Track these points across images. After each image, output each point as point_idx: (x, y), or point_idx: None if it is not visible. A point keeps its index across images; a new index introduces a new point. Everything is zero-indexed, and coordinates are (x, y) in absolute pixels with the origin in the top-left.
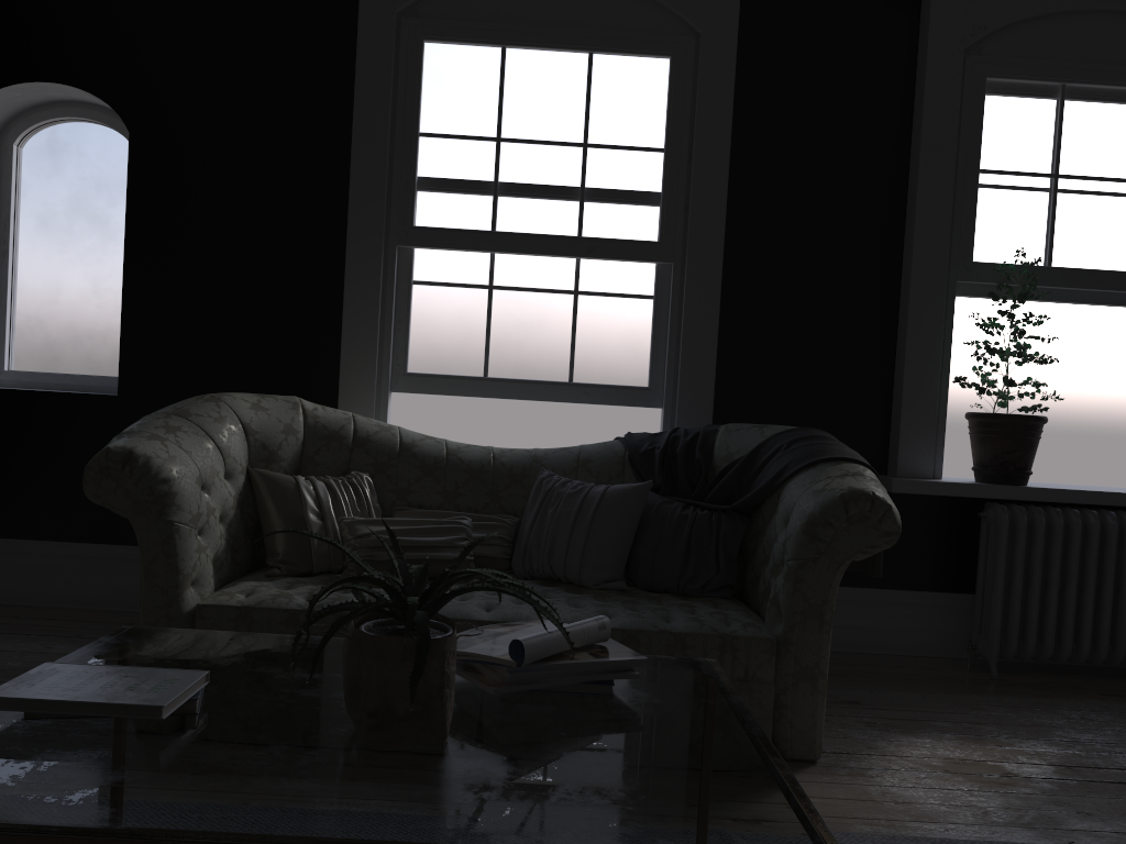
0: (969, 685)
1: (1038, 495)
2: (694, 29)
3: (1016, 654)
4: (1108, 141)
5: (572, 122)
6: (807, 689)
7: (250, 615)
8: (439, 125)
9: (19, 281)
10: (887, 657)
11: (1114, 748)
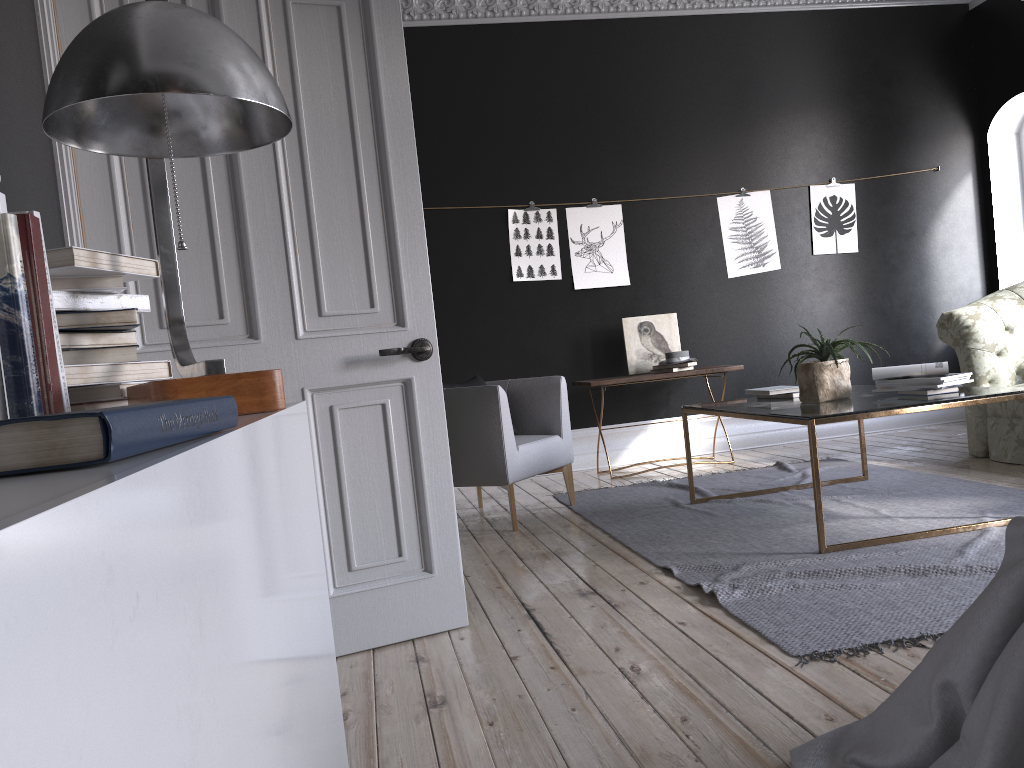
0: None
1: None
2: None
3: None
4: None
5: None
6: None
7: None
8: None
9: None
10: None
11: None
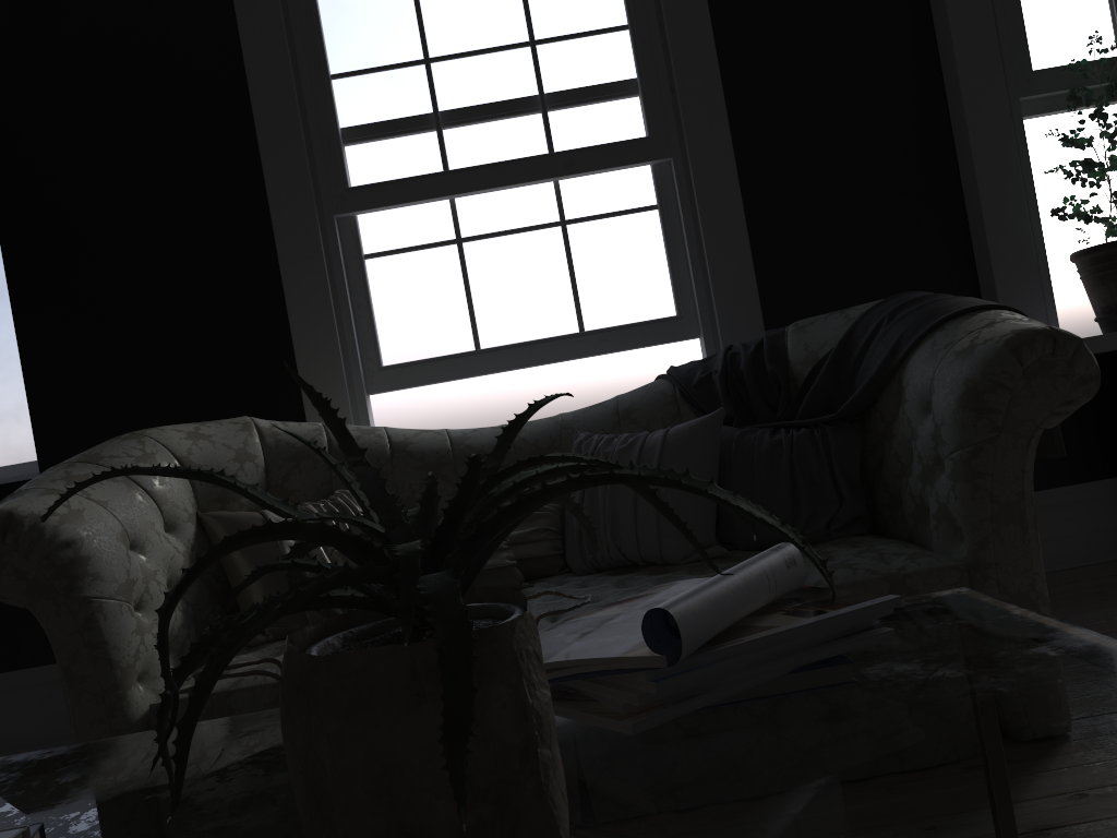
0: None
1: None
2: None
3: None
4: None
5: (510, 19)
6: None
7: (226, 704)
8: (352, 61)
9: None
10: (1050, 575)
11: None
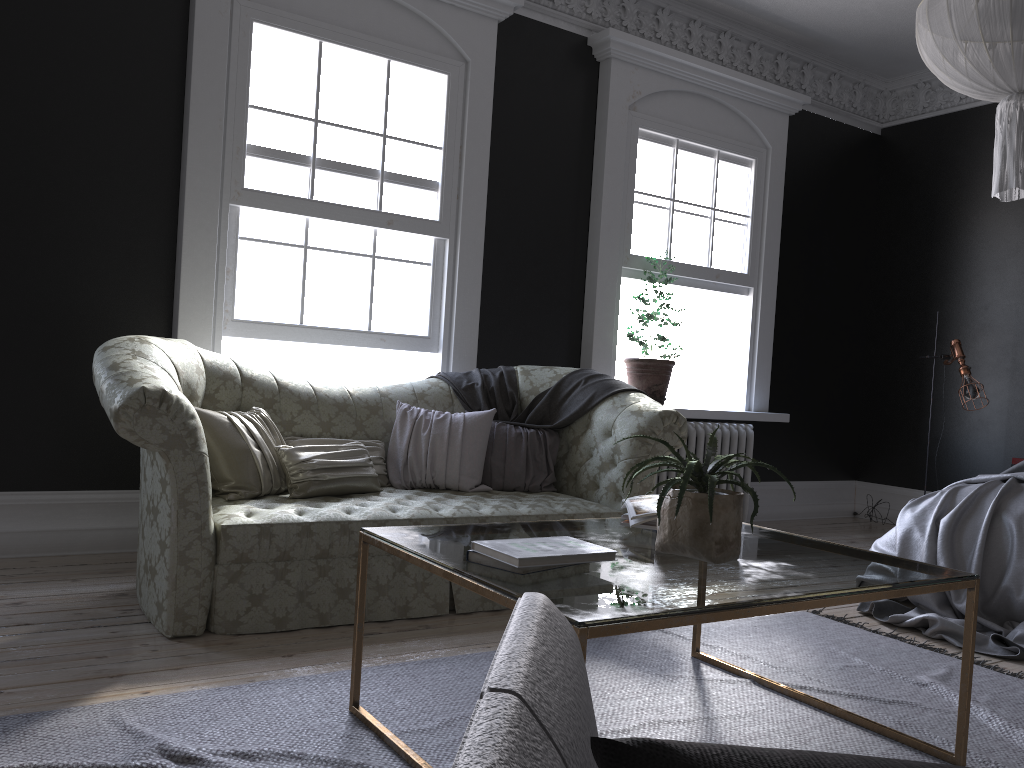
0: None
1: None
2: (464, 56)
3: None
4: (699, 180)
5: (374, 115)
6: None
7: (270, 531)
8: (266, 100)
9: None
10: None
11: None
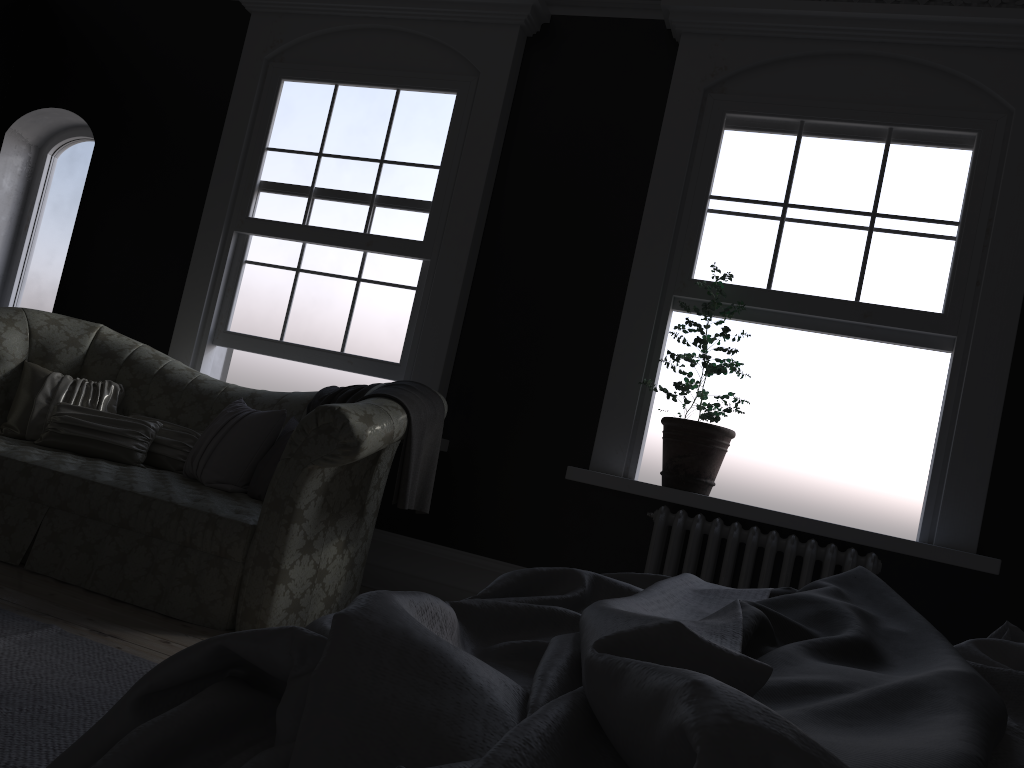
0: None
1: (705, 503)
2: (478, 70)
3: None
4: (843, 174)
5: (375, 143)
6: (261, 573)
7: None
8: (281, 142)
9: (32, 248)
10: None
11: None
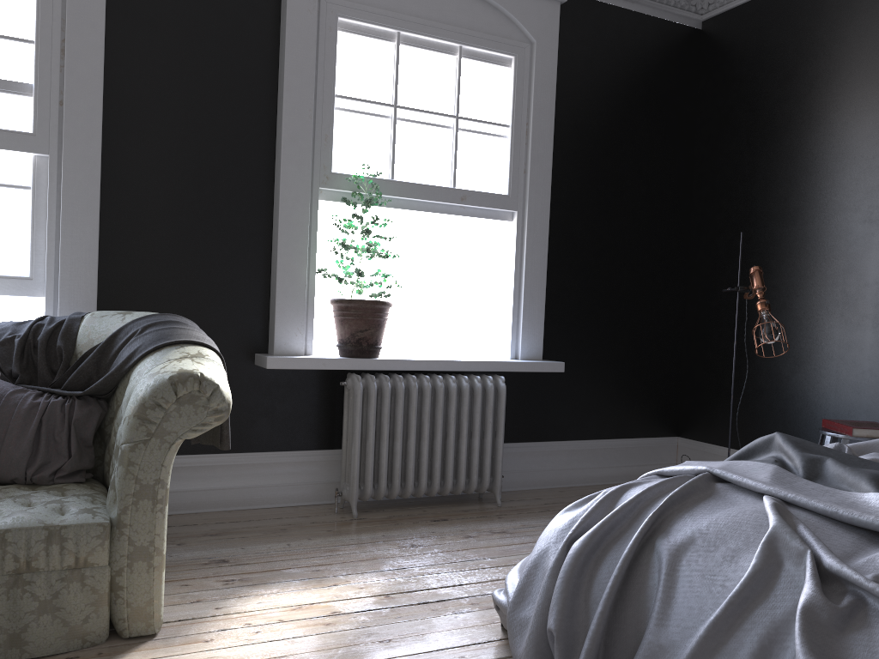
0: (332, 527)
1: (386, 365)
2: None
3: (373, 495)
4: (433, 82)
5: None
6: (143, 567)
7: None
8: None
9: None
10: (272, 510)
11: (428, 570)
